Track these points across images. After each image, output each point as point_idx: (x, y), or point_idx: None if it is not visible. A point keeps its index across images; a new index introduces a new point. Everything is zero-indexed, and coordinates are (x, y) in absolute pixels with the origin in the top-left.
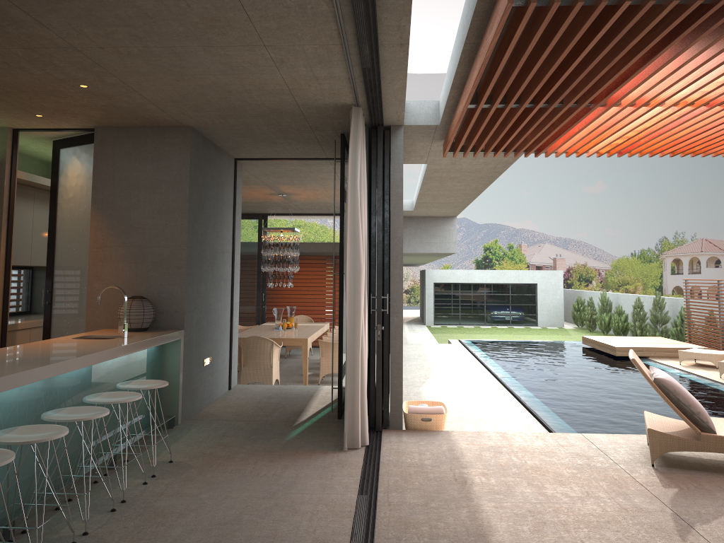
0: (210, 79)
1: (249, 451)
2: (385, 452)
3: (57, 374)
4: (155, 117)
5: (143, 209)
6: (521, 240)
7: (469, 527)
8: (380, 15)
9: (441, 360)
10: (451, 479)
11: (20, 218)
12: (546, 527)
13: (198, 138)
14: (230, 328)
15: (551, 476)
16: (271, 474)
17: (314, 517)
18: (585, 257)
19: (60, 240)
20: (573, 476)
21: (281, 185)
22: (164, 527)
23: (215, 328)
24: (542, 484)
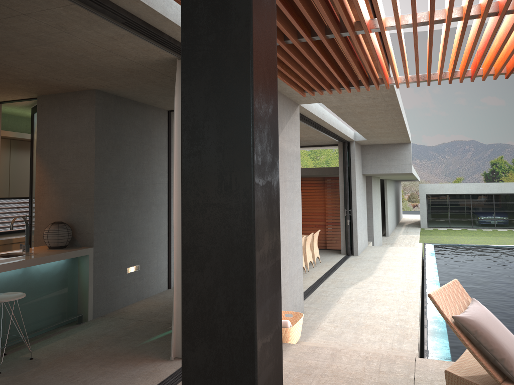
0: (41, 50)
1: (100, 353)
2: None
3: None
4: (60, 84)
5: (67, 155)
6: None
7: None
8: None
9: (389, 263)
10: None
11: (21, 164)
12: None
13: (108, 98)
14: (168, 241)
15: None
16: (83, 380)
17: None
18: None
19: (34, 179)
20: None
21: None
22: None
23: (144, 243)
24: None
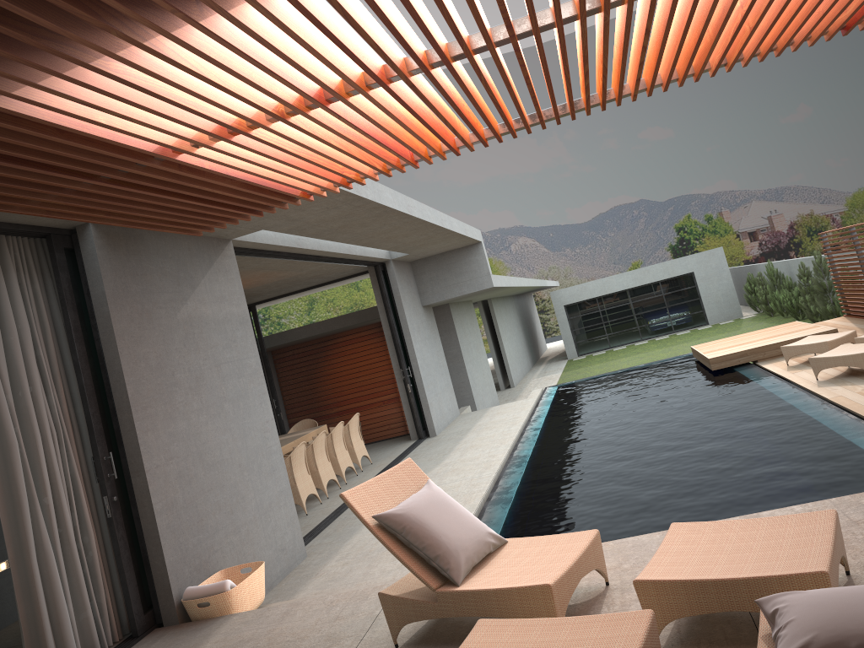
0: None
1: None
2: None
3: None
4: None
5: None
6: (720, 206)
7: None
8: None
9: (476, 436)
10: None
11: None
12: None
13: None
14: None
15: None
16: None
17: None
18: (808, 204)
19: None
20: None
21: None
22: None
23: None
24: None
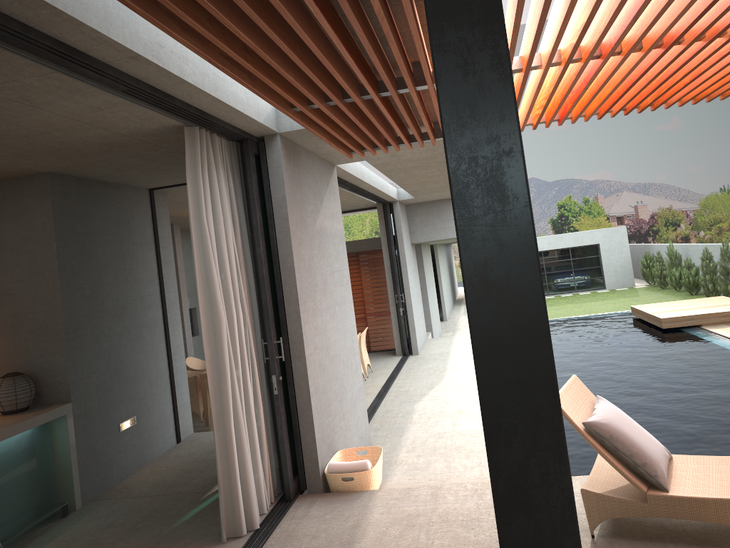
0: None
1: None
2: (274, 537)
3: None
4: None
5: (12, 273)
6: (596, 192)
7: None
8: (49, 31)
9: (461, 359)
10: None
11: None
12: None
13: (67, 182)
14: (169, 376)
15: None
16: None
17: None
18: (668, 199)
19: None
20: None
21: None
22: None
23: (138, 384)
24: None
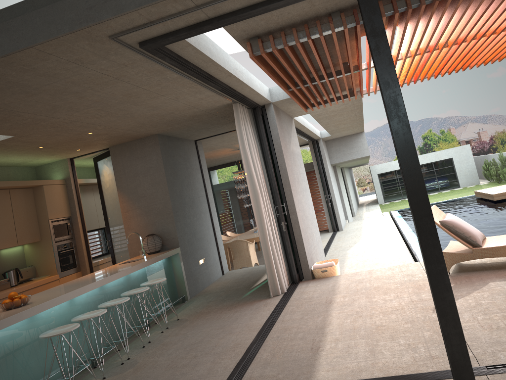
0: (148, 114)
1: (220, 307)
2: (295, 294)
3: (102, 285)
4: (135, 135)
5: (143, 186)
6: (449, 125)
7: (318, 325)
8: (206, 70)
9: (370, 229)
10: (323, 302)
11: (88, 204)
12: (360, 318)
13: (164, 139)
14: (215, 239)
15: (382, 290)
16: (227, 316)
17: (239, 333)
18: (502, 125)
19: (108, 211)
20: (395, 288)
21: (234, 145)
22: (165, 350)
23: (203, 241)
24: (374, 296)
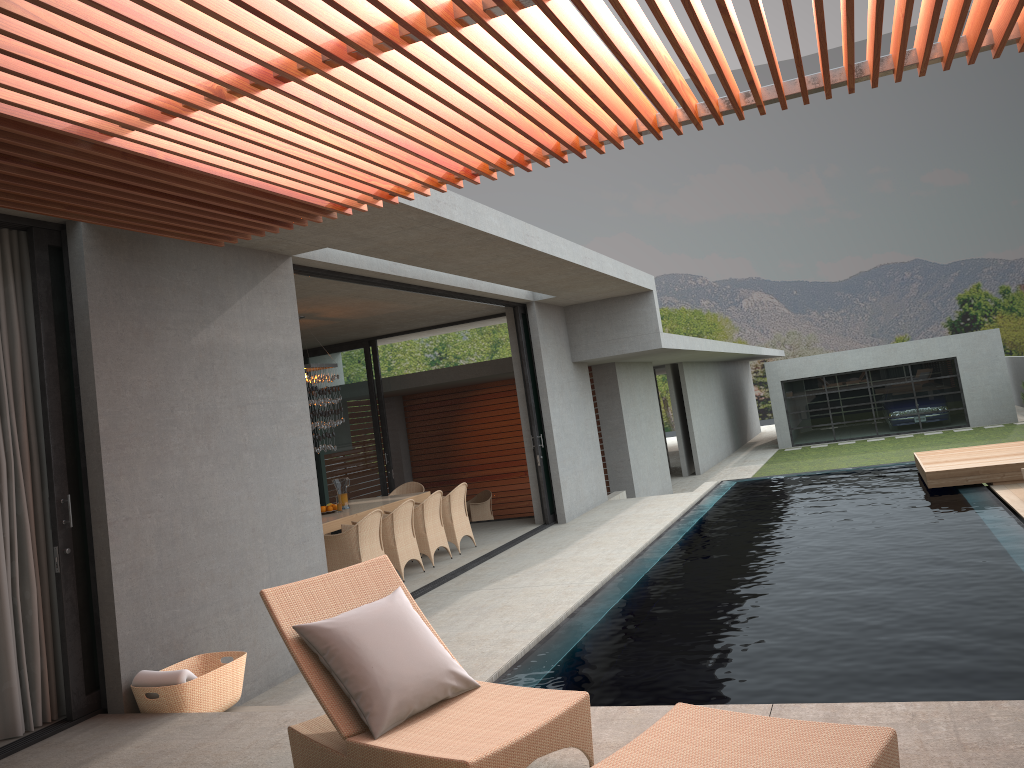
0: None
1: None
2: None
3: None
4: None
5: None
6: (1021, 277)
7: None
8: None
9: (608, 530)
10: None
11: None
12: None
13: None
14: None
15: None
16: None
17: None
18: None
19: None
20: None
21: None
22: None
23: None
24: None
